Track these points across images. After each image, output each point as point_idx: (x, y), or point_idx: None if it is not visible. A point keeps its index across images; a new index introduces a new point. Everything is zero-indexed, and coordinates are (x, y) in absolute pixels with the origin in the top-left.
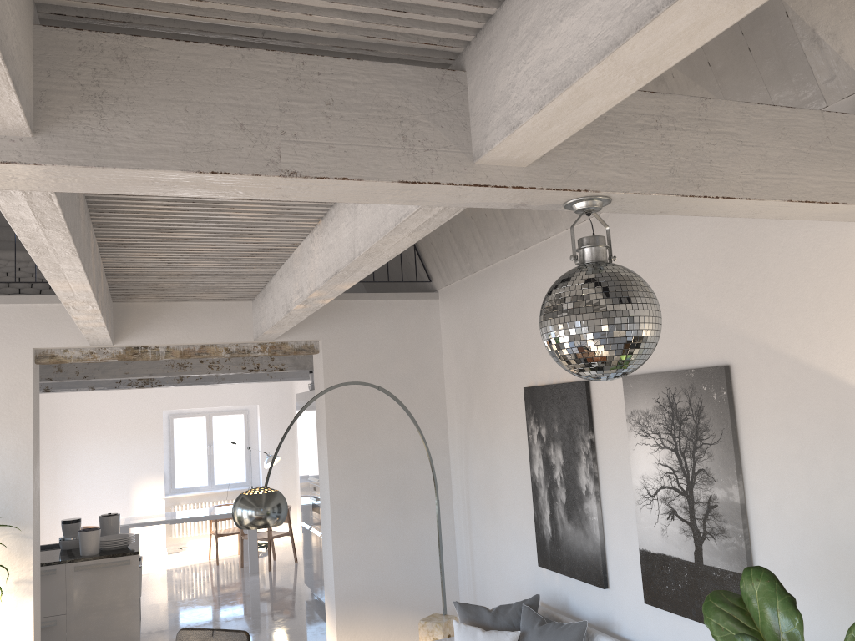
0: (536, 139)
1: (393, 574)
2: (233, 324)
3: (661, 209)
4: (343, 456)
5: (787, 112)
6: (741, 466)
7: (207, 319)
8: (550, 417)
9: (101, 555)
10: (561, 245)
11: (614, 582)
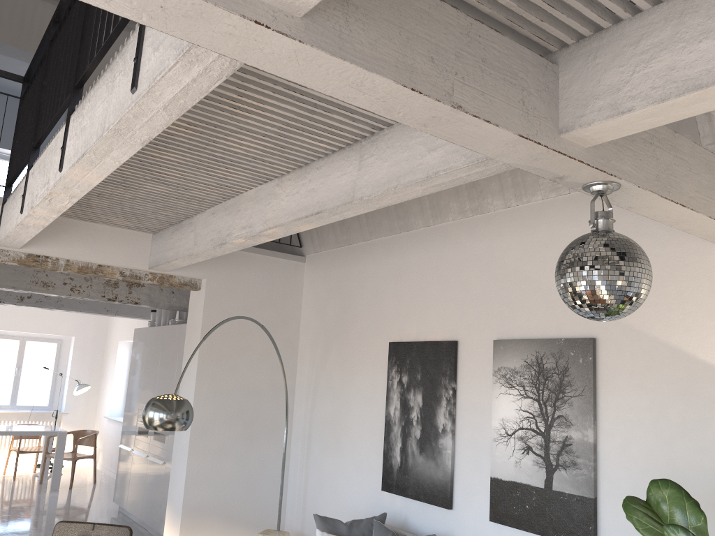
0: (625, 126)
1: (234, 492)
2: (132, 251)
3: (633, 204)
4: (208, 383)
5: (711, 155)
6: (595, 415)
7: (110, 242)
8: (414, 368)
9: None
10: (445, 232)
11: (459, 504)
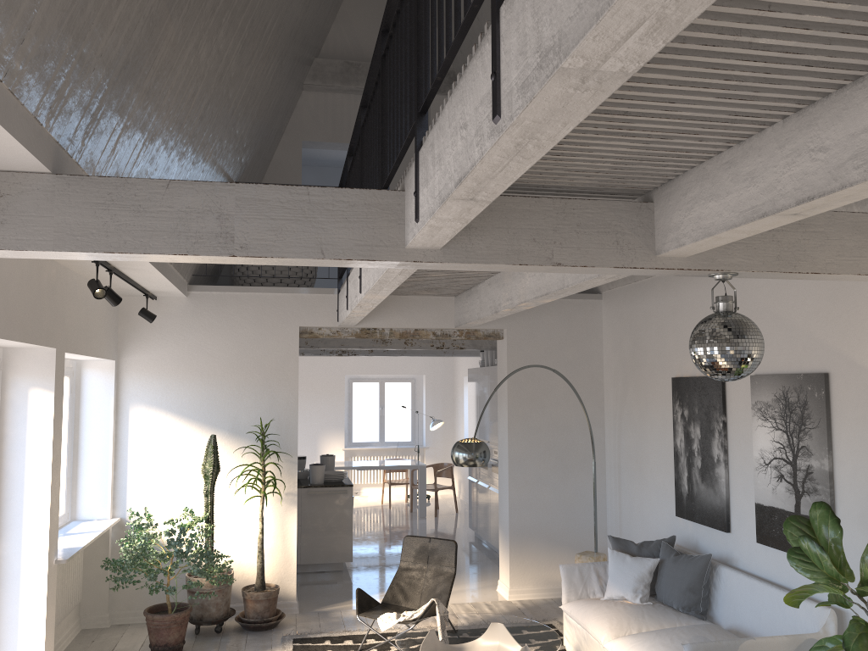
0: (693, 249)
1: (555, 518)
2: (440, 314)
3: (771, 276)
4: (519, 422)
5: (862, 216)
6: (831, 445)
7: (421, 309)
8: (692, 402)
9: (326, 484)
10: None
11: (735, 528)
